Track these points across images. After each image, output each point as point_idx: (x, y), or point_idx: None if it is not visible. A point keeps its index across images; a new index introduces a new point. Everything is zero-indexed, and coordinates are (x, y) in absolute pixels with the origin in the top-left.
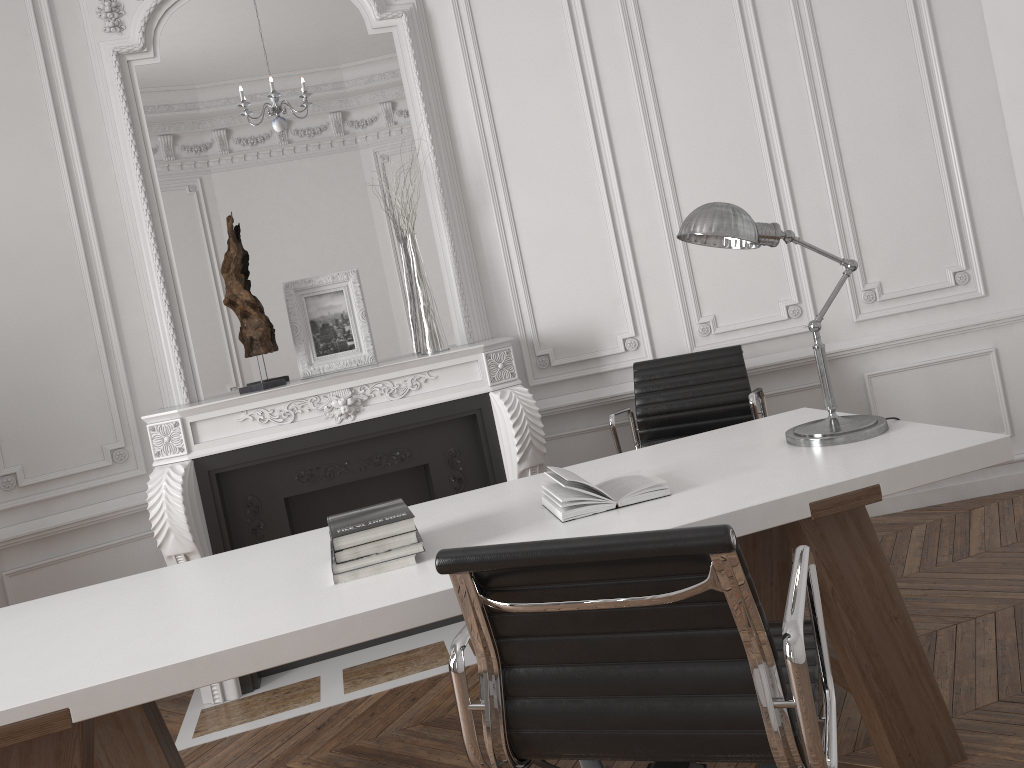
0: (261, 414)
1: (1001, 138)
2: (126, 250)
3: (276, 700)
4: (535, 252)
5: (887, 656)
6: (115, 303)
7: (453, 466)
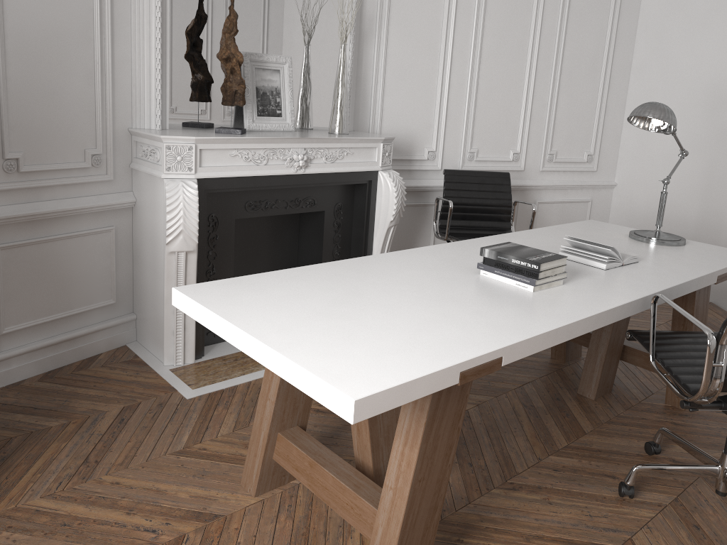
0: (246, 154)
1: (625, 88)
2: None
3: (233, 365)
4: (393, 79)
5: None
6: (112, 28)
7: (338, 215)
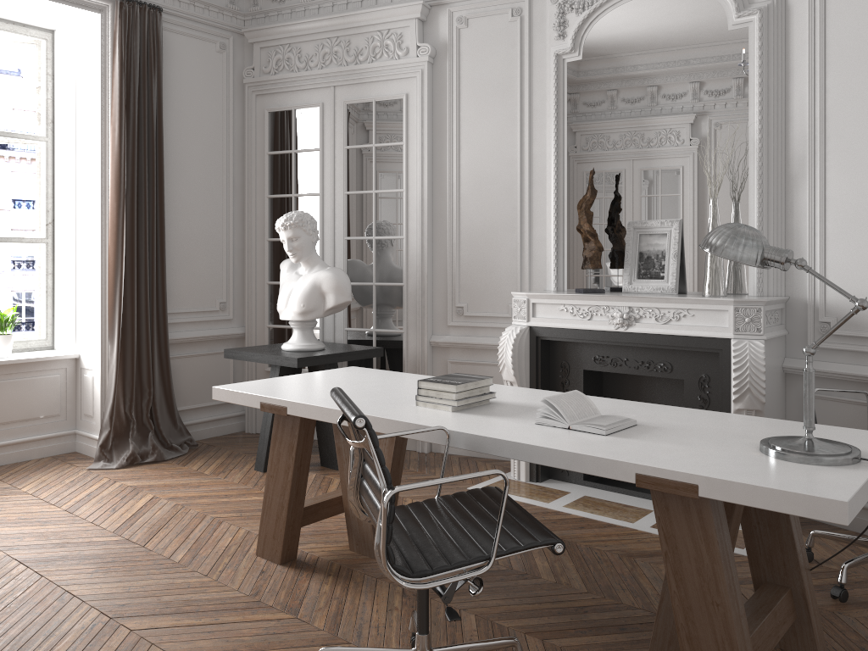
0: (572, 309)
1: None
2: (544, 184)
3: (535, 492)
4: (838, 228)
5: (702, 629)
6: (531, 218)
7: (701, 388)
